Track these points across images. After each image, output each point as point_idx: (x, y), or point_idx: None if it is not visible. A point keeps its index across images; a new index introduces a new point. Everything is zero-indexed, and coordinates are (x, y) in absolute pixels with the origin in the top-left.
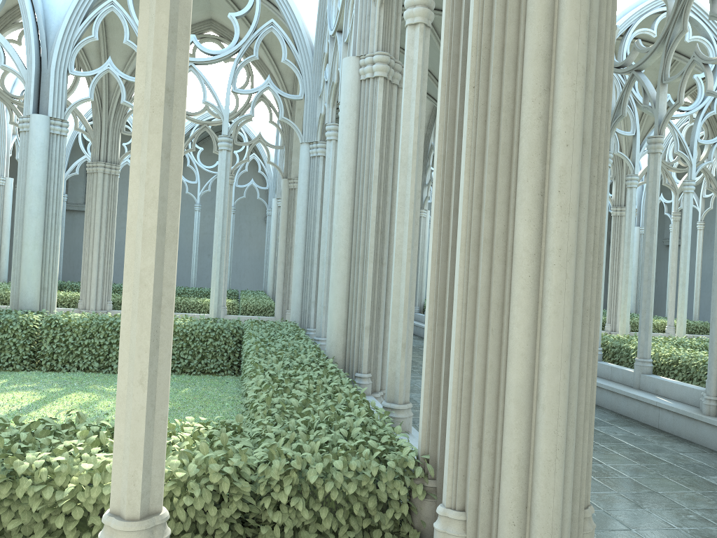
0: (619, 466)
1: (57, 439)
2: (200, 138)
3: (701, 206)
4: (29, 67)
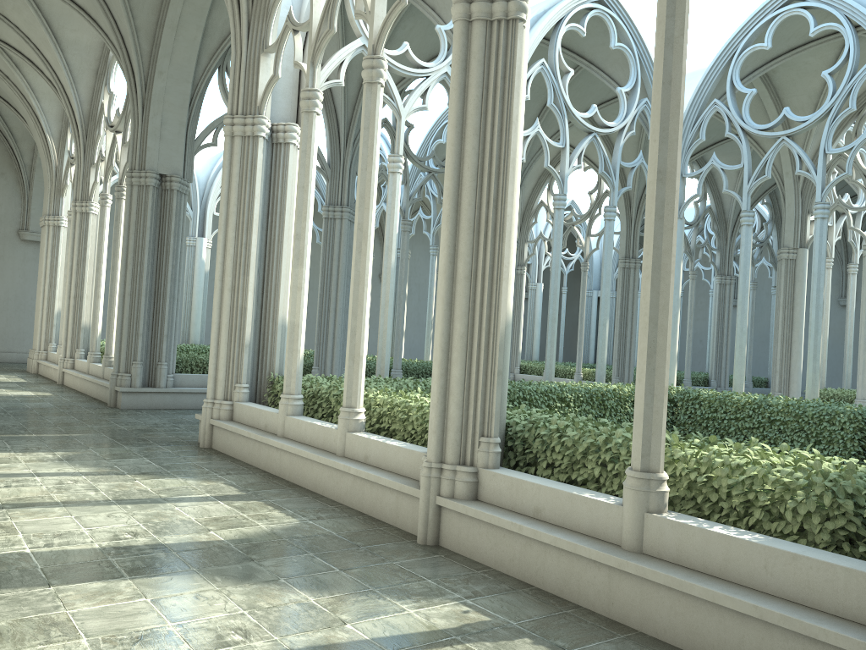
0: None
1: None
2: (761, 220)
3: None
4: None
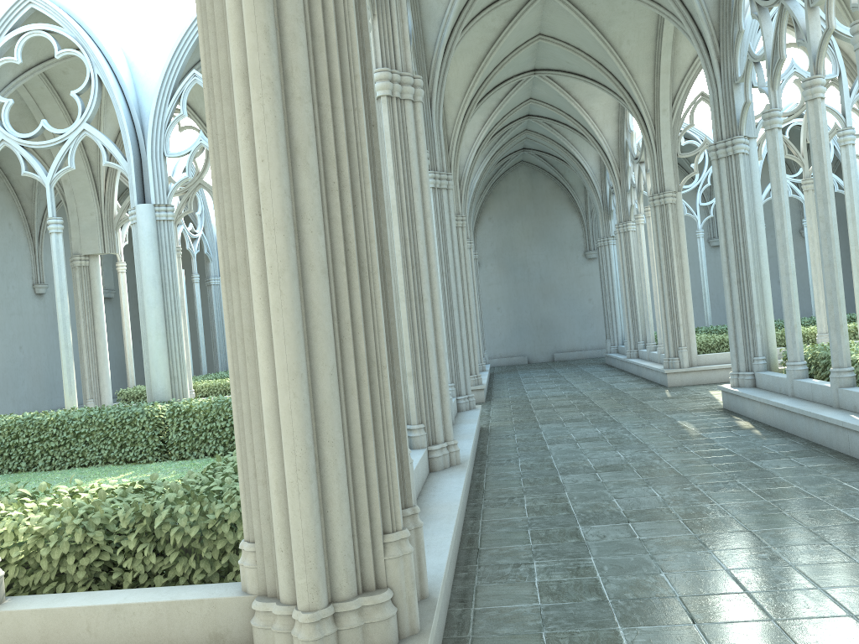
0: (734, 504)
1: None
2: None
3: None
4: (128, 159)
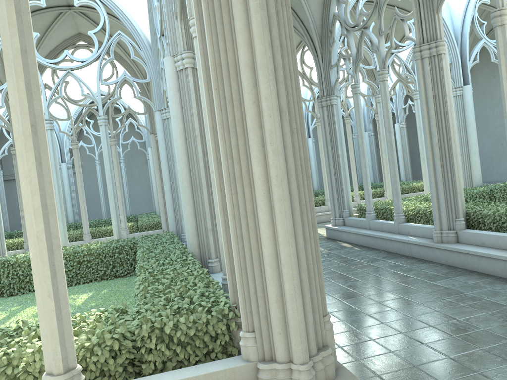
0: (383, 285)
1: (11, 338)
2: (91, 113)
3: None
4: None
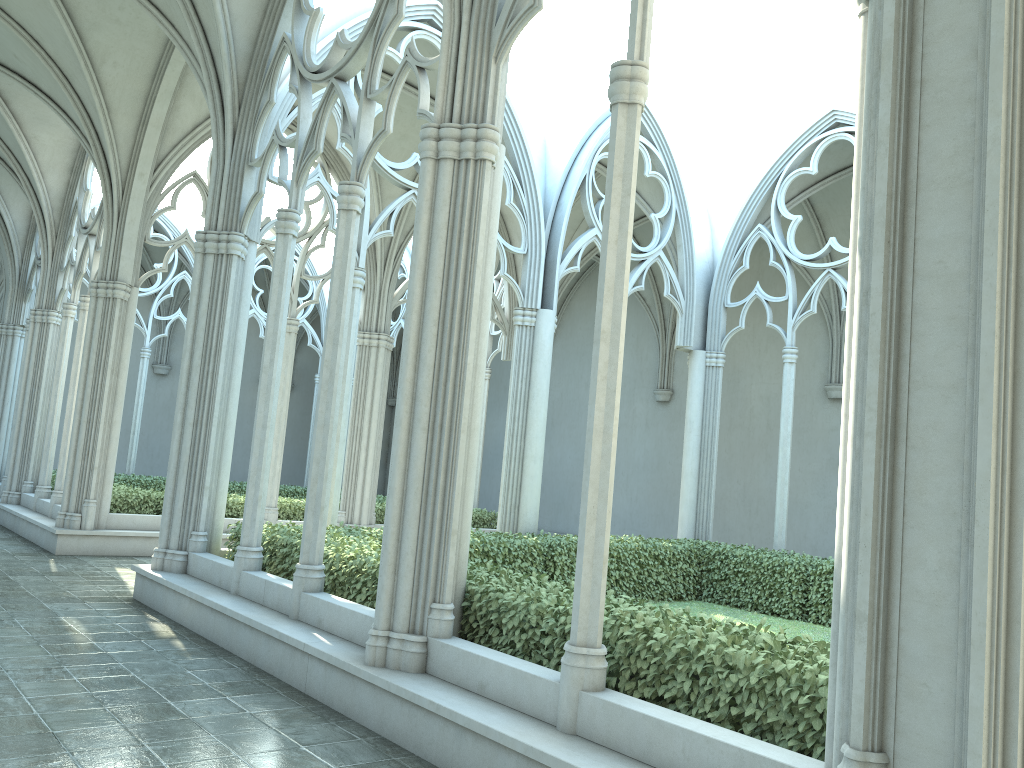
0: None
1: None
2: None
3: (489, 346)
4: None
